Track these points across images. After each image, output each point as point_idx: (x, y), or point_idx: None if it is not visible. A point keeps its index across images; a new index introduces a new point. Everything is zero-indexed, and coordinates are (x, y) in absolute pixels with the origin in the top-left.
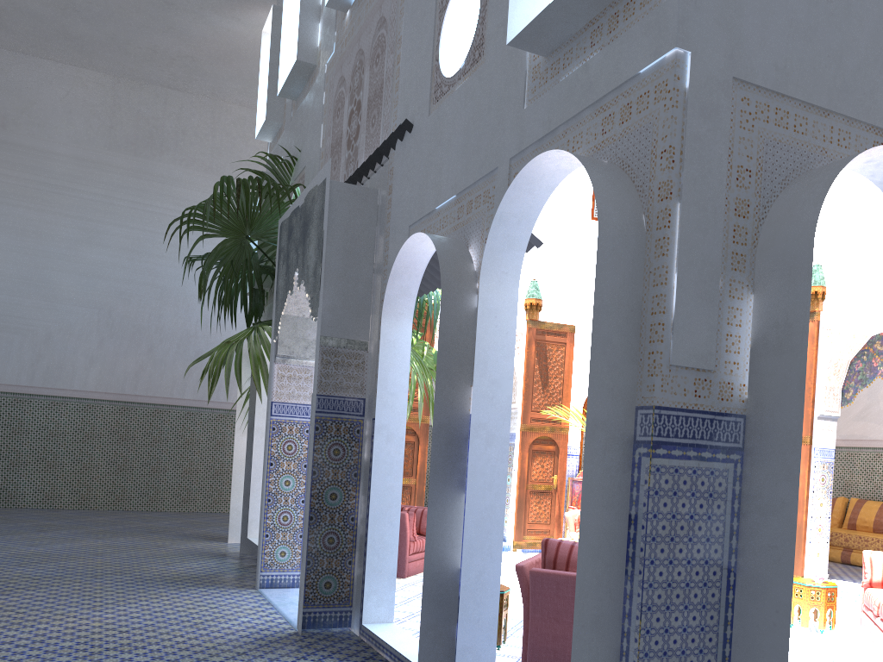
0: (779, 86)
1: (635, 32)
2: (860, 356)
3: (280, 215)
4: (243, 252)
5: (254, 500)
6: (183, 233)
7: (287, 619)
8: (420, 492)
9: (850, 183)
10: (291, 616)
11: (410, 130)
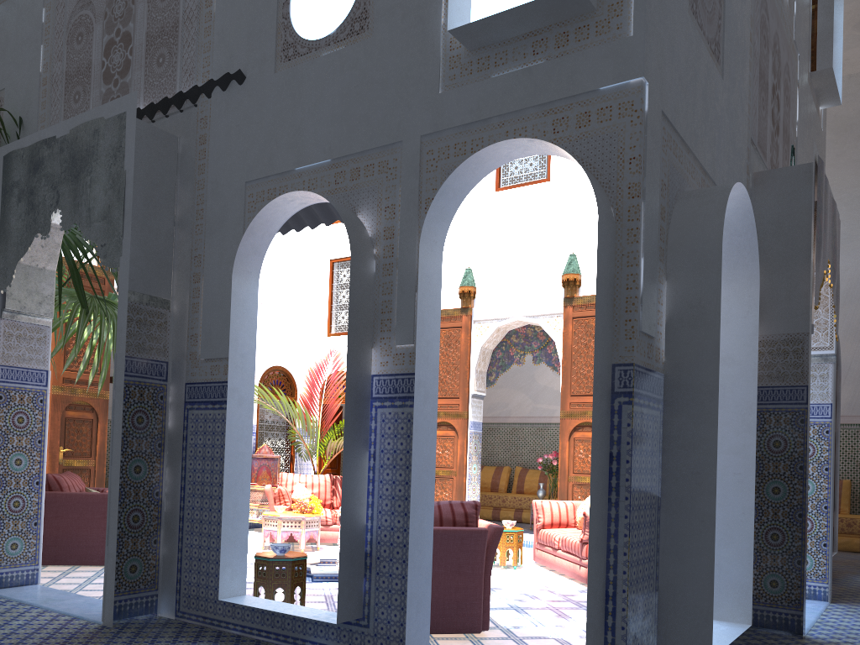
0: (675, 124)
1: (593, 54)
2: (500, 346)
3: None
4: None
5: None
6: None
7: (72, 615)
8: (100, 475)
9: (493, 204)
10: (74, 612)
11: (242, 82)
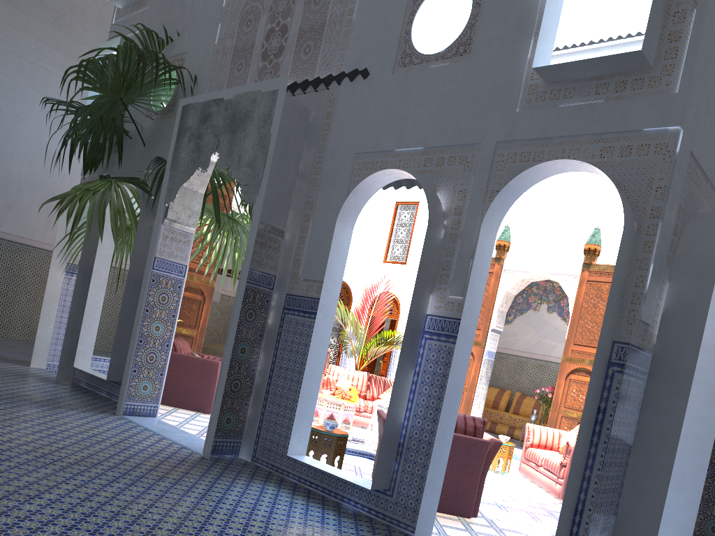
0: (700, 160)
1: (643, 102)
2: (521, 293)
3: (155, 88)
4: (113, 111)
5: (84, 334)
6: (71, 80)
7: (181, 445)
8: (199, 343)
9: None
10: (182, 443)
11: (366, 77)
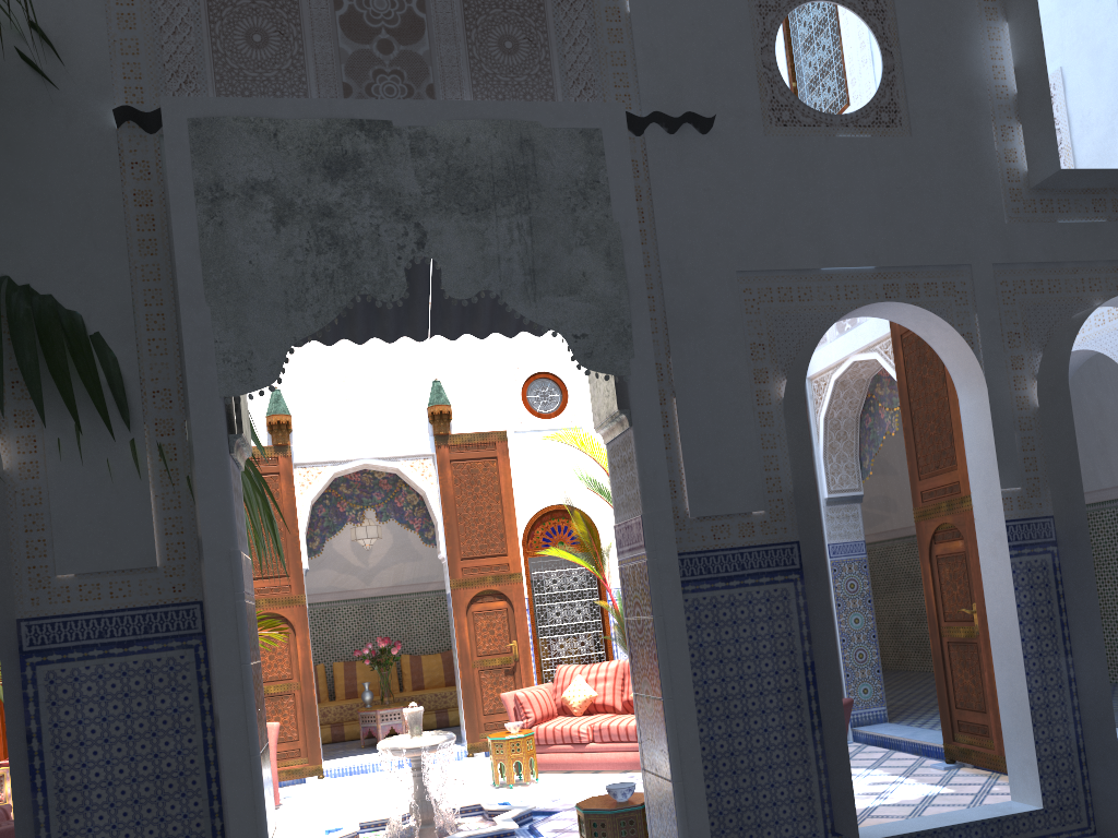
0: None
1: None
2: (321, 500)
3: None
4: None
5: None
6: None
7: None
8: None
9: None
10: None
11: (707, 131)
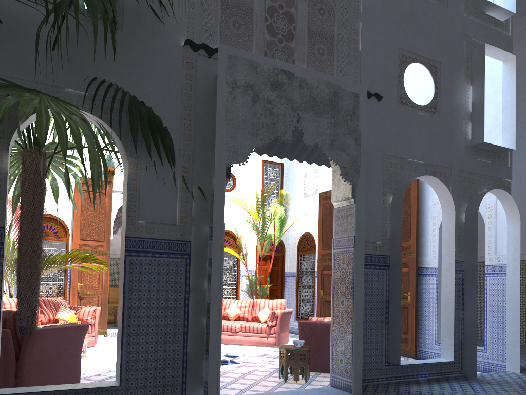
0: None
1: (502, 167)
2: (120, 209)
3: None
4: None
5: None
6: None
7: None
8: None
9: None
10: None
11: (379, 101)
